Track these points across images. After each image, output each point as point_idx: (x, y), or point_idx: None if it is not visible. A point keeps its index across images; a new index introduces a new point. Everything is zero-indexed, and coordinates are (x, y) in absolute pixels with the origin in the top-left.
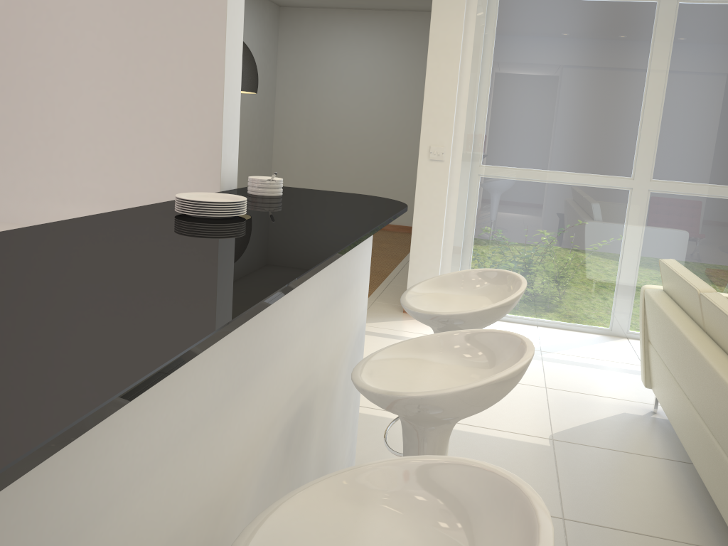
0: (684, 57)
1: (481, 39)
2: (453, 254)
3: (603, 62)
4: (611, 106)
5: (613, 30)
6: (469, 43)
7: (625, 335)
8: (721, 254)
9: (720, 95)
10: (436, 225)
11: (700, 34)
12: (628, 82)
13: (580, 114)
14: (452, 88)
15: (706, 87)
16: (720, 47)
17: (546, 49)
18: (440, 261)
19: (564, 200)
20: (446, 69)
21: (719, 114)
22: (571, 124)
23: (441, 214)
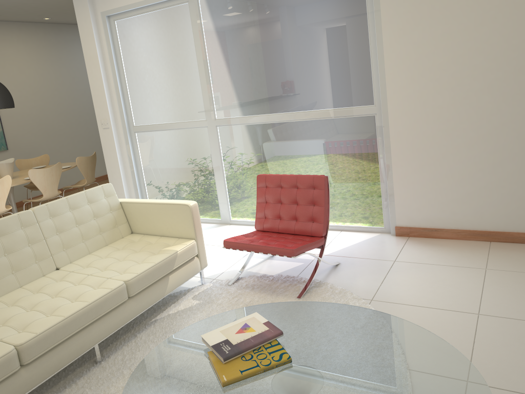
0: (211, 35)
1: (111, 49)
2: (133, 183)
3: (172, 49)
4: (184, 75)
5: (172, 27)
6: (106, 53)
7: (230, 223)
8: (265, 161)
9: (236, 55)
10: (116, 167)
11: (215, 17)
12: (188, 58)
13: (171, 84)
14: (101, 83)
15: (227, 51)
16: (227, 23)
17: (144, 47)
18: (124, 188)
19: (177, 140)
20: (95, 72)
21: (238, 68)
22: (168, 91)
23: (116, 160)
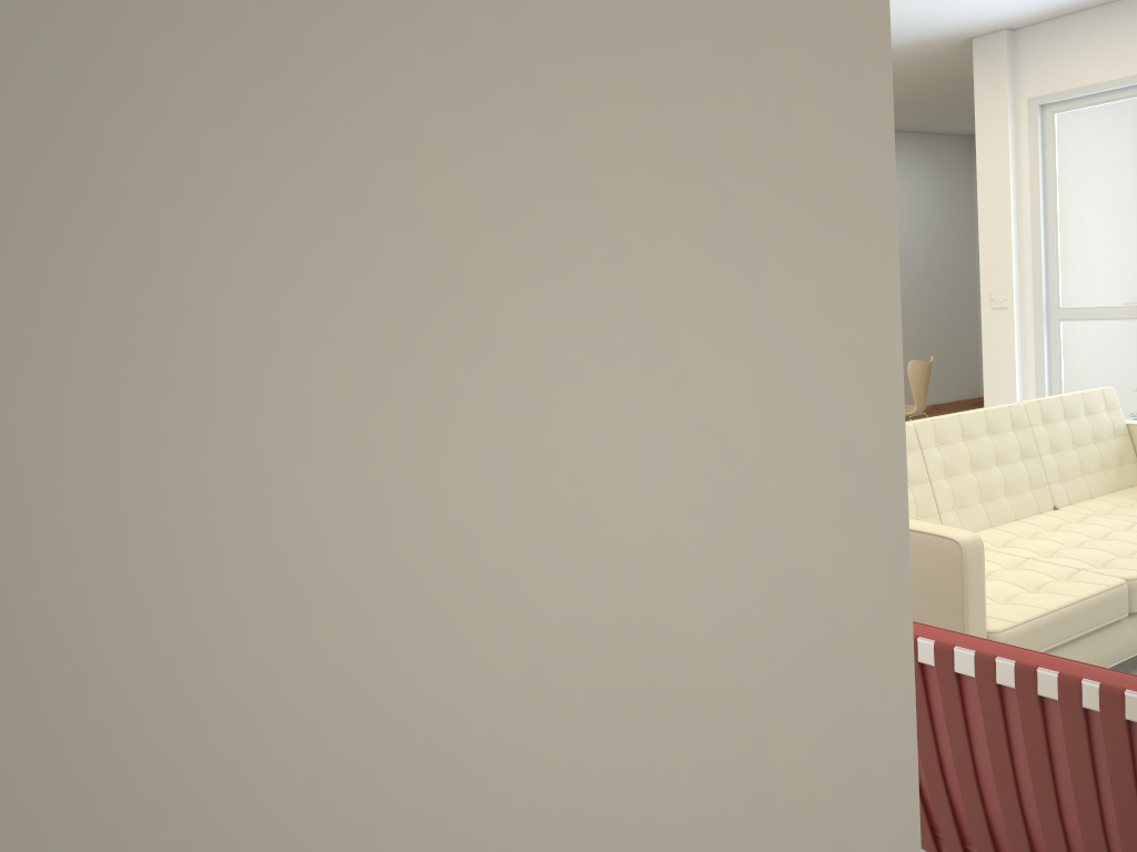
0: None
1: (1037, 165)
2: None
3: None
4: None
5: None
6: (1024, 171)
7: None
8: None
9: None
10: (1008, 382)
11: None
12: None
13: None
14: (1006, 226)
15: None
16: None
17: (1116, 160)
18: None
19: None
20: (997, 206)
21: None
22: None
23: (1011, 369)
